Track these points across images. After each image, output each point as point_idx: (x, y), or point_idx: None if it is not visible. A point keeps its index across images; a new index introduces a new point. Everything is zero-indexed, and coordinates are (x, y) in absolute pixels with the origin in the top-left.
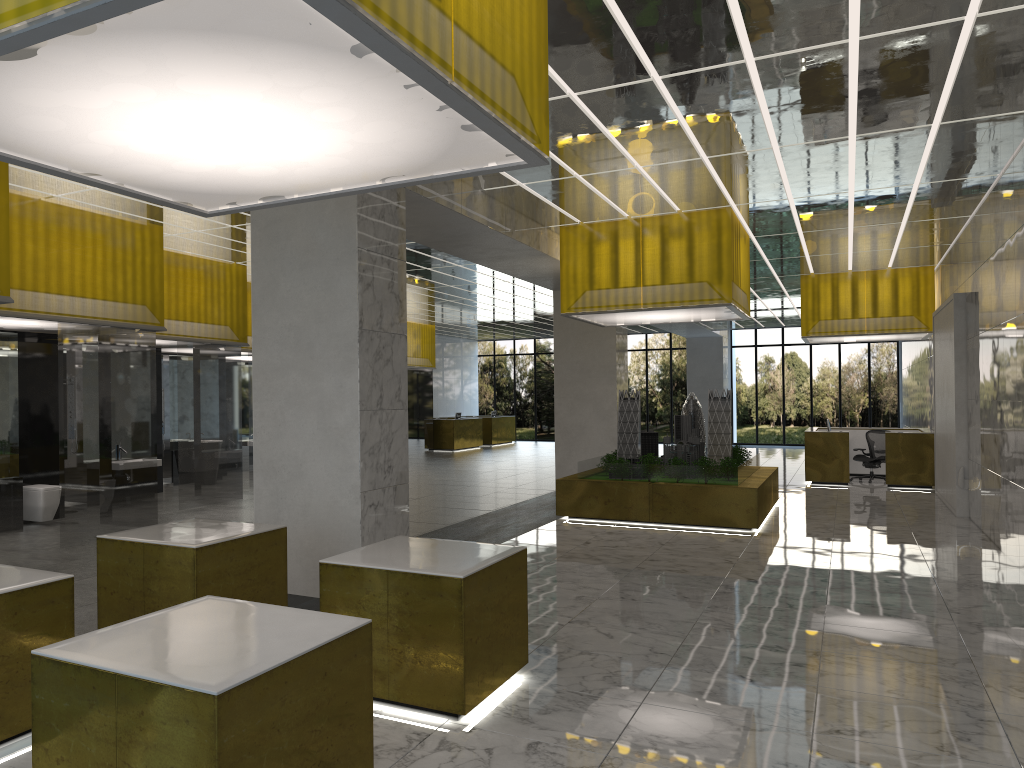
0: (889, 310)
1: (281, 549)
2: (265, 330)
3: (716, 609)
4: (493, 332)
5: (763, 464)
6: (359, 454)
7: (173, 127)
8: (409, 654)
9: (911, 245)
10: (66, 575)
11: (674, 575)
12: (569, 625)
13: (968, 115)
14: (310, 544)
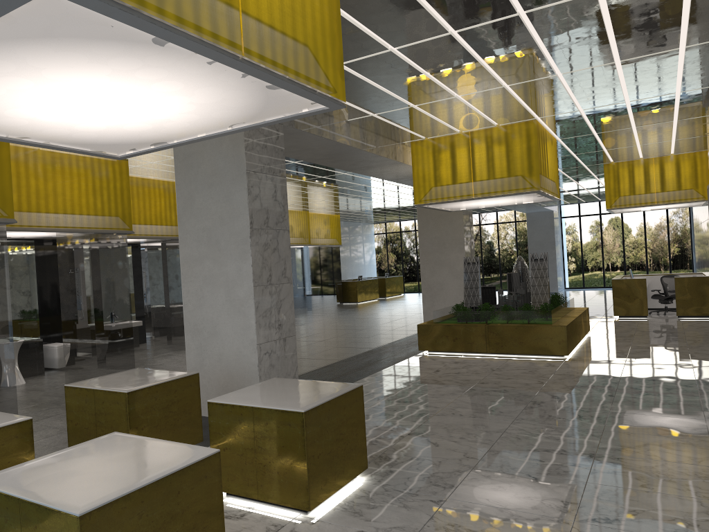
0: (673, 186)
1: (195, 389)
2: (187, 232)
3: (522, 421)
4: (383, 217)
5: (585, 303)
6: (254, 317)
7: (59, 103)
8: (270, 467)
9: (685, 137)
10: (26, 417)
11: (496, 394)
12: (408, 436)
13: (707, 39)
14: (225, 382)
